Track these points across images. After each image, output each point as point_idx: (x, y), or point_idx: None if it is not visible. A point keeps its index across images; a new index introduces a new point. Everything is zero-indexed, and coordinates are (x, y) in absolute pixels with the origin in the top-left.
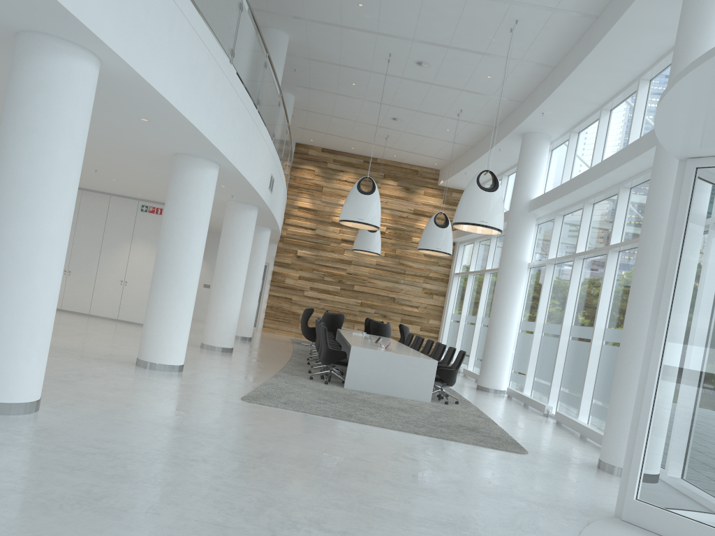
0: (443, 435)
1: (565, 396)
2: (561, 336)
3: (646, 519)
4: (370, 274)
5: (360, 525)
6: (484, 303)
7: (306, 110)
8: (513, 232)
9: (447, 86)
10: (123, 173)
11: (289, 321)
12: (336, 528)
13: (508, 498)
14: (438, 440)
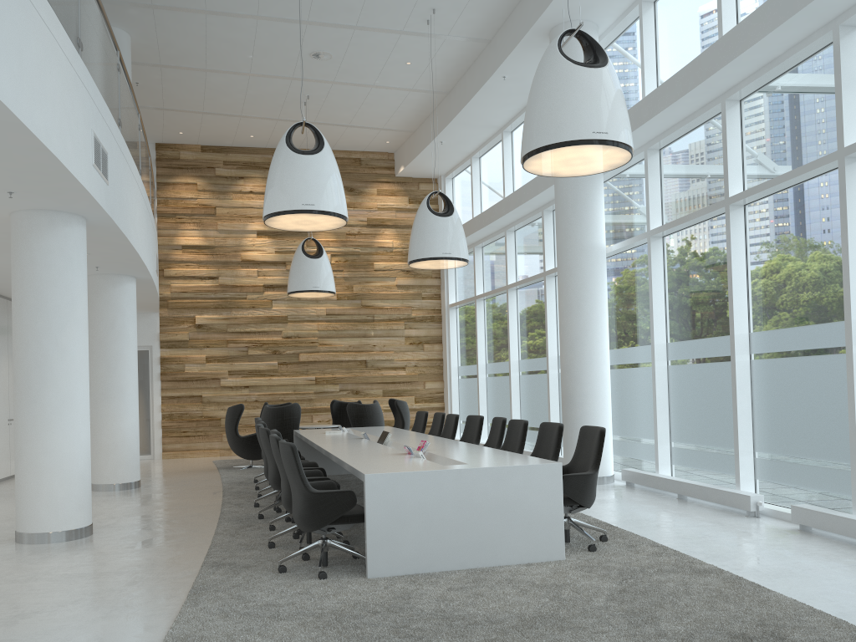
0: None
1: (779, 468)
2: (735, 356)
3: None
4: (321, 332)
5: None
6: (516, 338)
7: (159, 65)
8: (573, 199)
9: None
10: None
11: (205, 432)
12: None
13: None
14: None
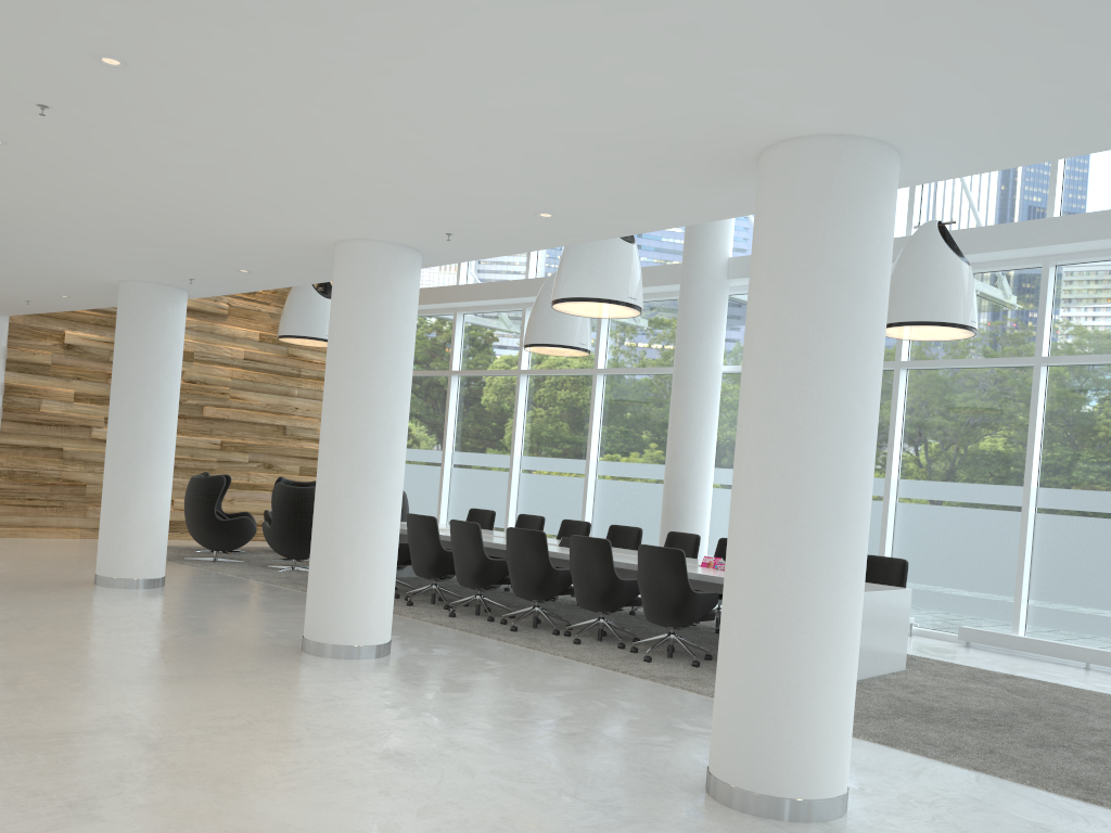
0: None
1: (919, 595)
2: (889, 498)
3: None
4: (234, 381)
5: None
6: (521, 430)
7: None
8: (708, 315)
9: None
10: (184, 135)
11: (62, 503)
12: None
13: None
14: None
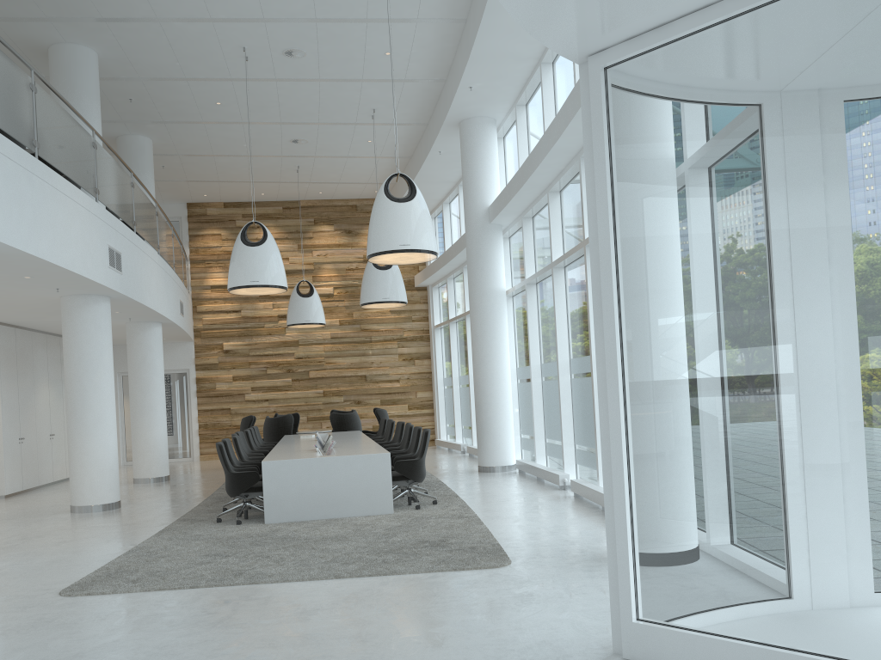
0: (383, 569)
1: (583, 455)
2: (559, 376)
3: (657, 651)
4: (327, 352)
5: None
6: None
7: (177, 155)
8: (476, 254)
9: (341, 78)
10: None
11: None
12: None
13: None
14: (370, 579)
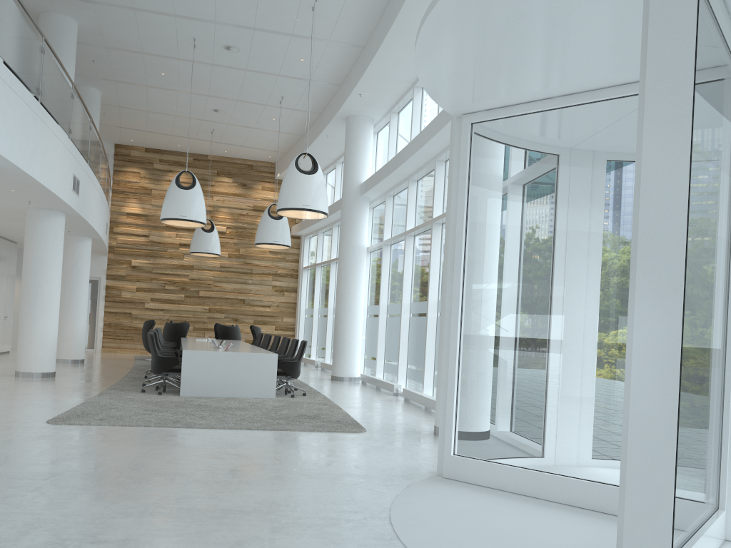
0: (279, 427)
1: (412, 372)
2: (402, 314)
3: (464, 472)
4: (215, 278)
5: (147, 529)
6: (333, 293)
7: (118, 106)
8: (348, 217)
9: (263, 71)
10: None
11: (132, 337)
12: (116, 537)
13: (331, 476)
14: (272, 432)
